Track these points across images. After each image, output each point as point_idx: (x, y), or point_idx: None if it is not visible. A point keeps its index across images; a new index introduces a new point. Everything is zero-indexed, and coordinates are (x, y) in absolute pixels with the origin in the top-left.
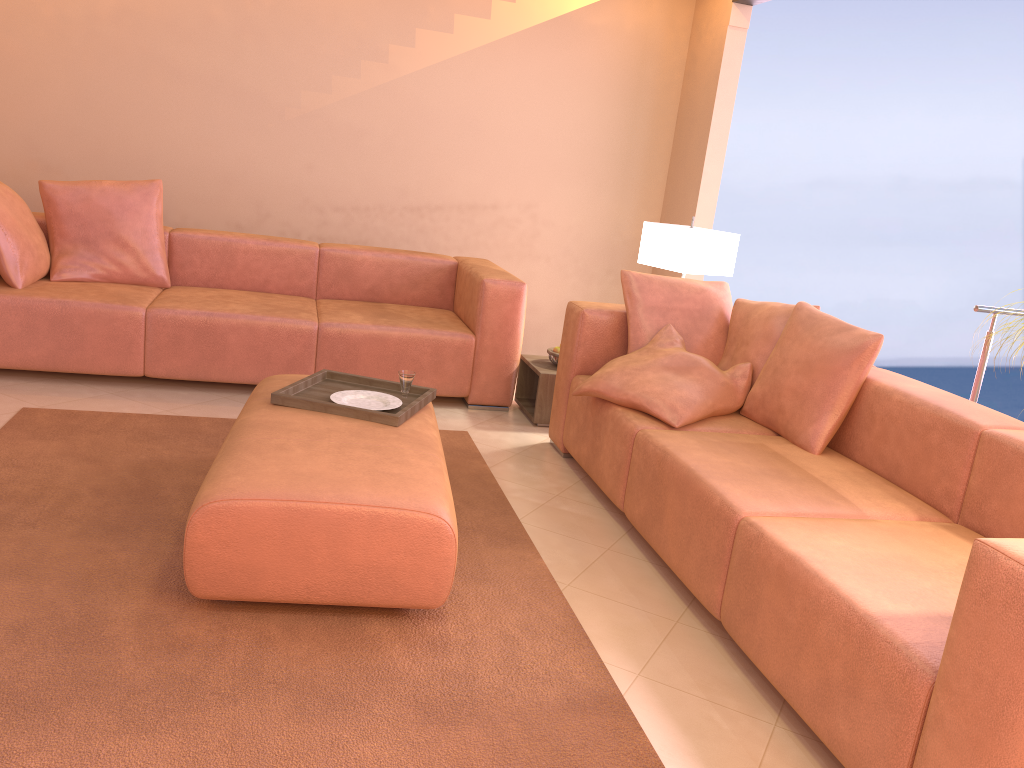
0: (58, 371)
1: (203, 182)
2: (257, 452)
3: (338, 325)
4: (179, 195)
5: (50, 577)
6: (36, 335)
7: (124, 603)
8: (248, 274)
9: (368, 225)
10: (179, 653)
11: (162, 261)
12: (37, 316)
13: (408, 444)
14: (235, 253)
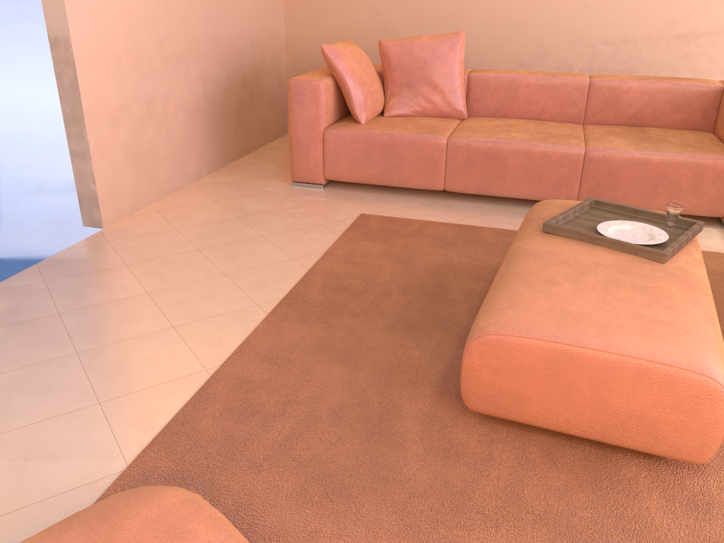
0: (385, 185)
1: (496, 29)
2: (528, 284)
3: (603, 150)
4: (477, 42)
5: (363, 366)
6: (372, 159)
7: (413, 400)
8: (527, 105)
9: (634, 55)
10: (452, 461)
11: (461, 98)
12: (373, 145)
13: (676, 285)
14: (518, 88)
